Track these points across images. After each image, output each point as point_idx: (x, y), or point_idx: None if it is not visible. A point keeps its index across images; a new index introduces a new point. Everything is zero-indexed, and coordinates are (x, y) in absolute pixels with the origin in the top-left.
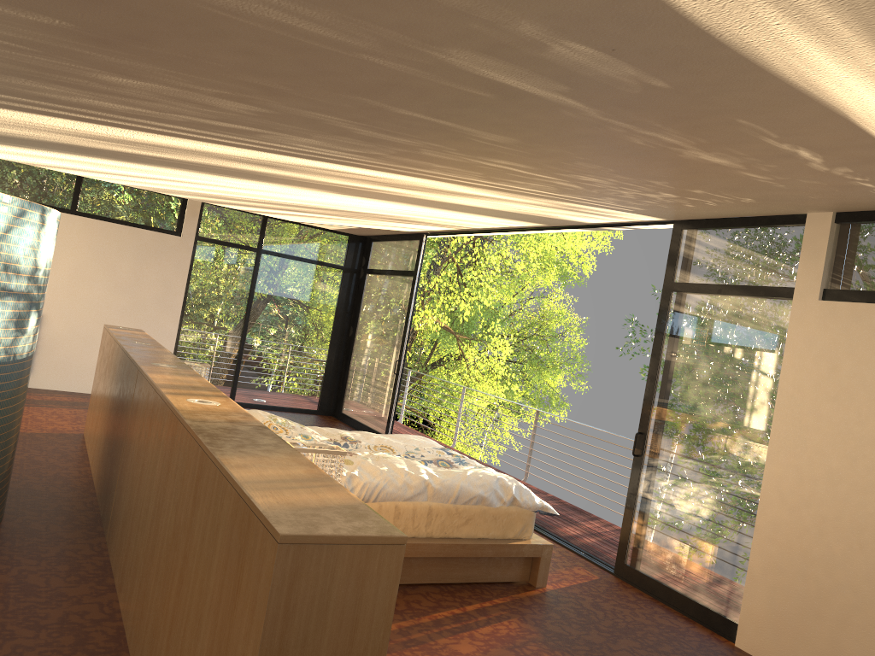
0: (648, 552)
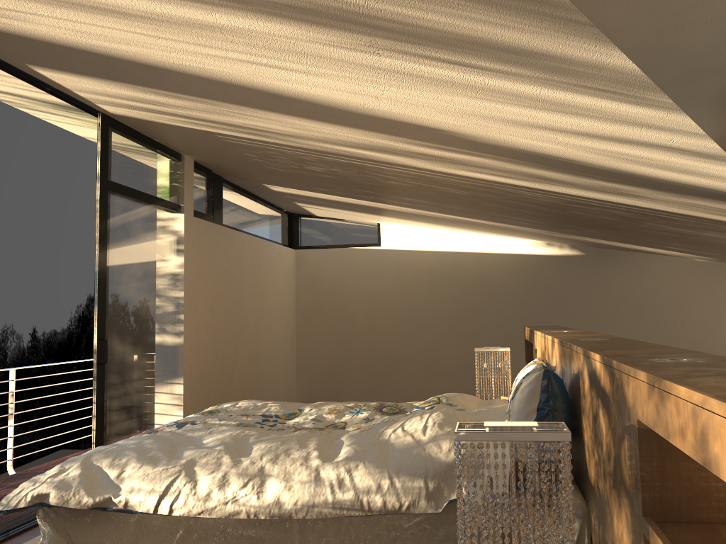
0: None
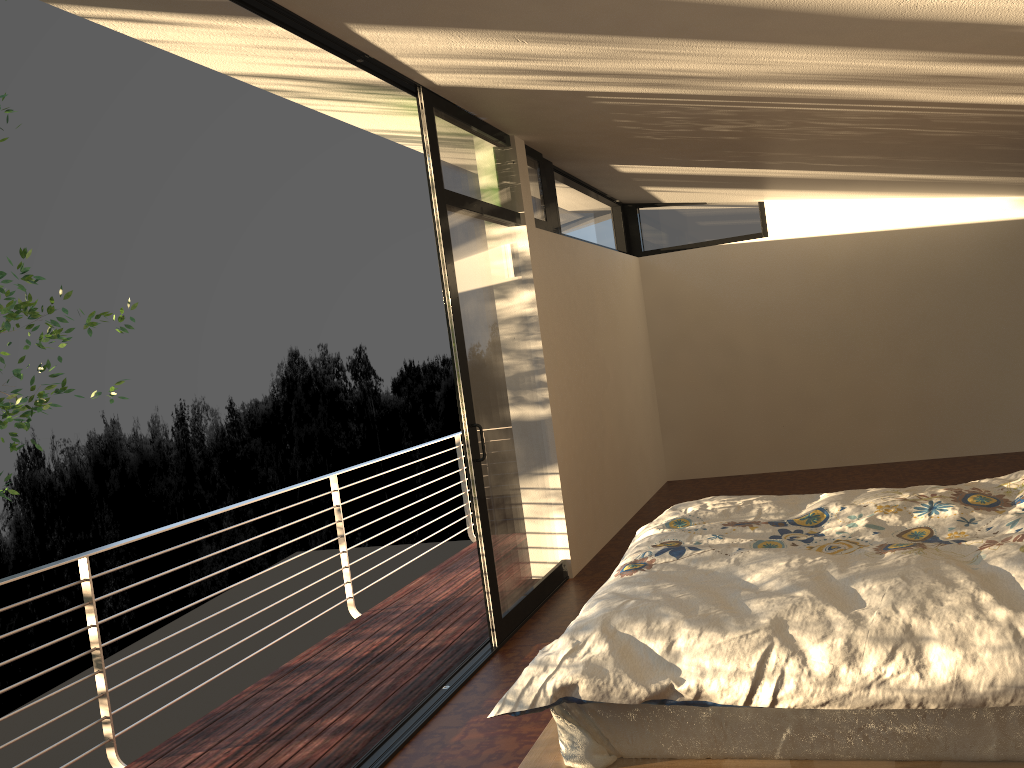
0: (511, 573)
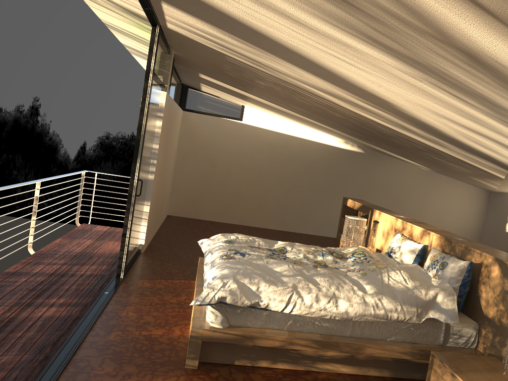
0: (131, 247)
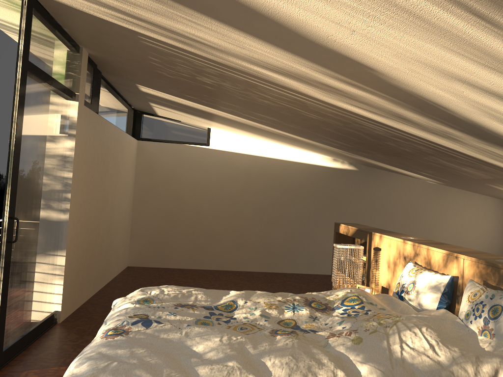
0: (17, 320)
